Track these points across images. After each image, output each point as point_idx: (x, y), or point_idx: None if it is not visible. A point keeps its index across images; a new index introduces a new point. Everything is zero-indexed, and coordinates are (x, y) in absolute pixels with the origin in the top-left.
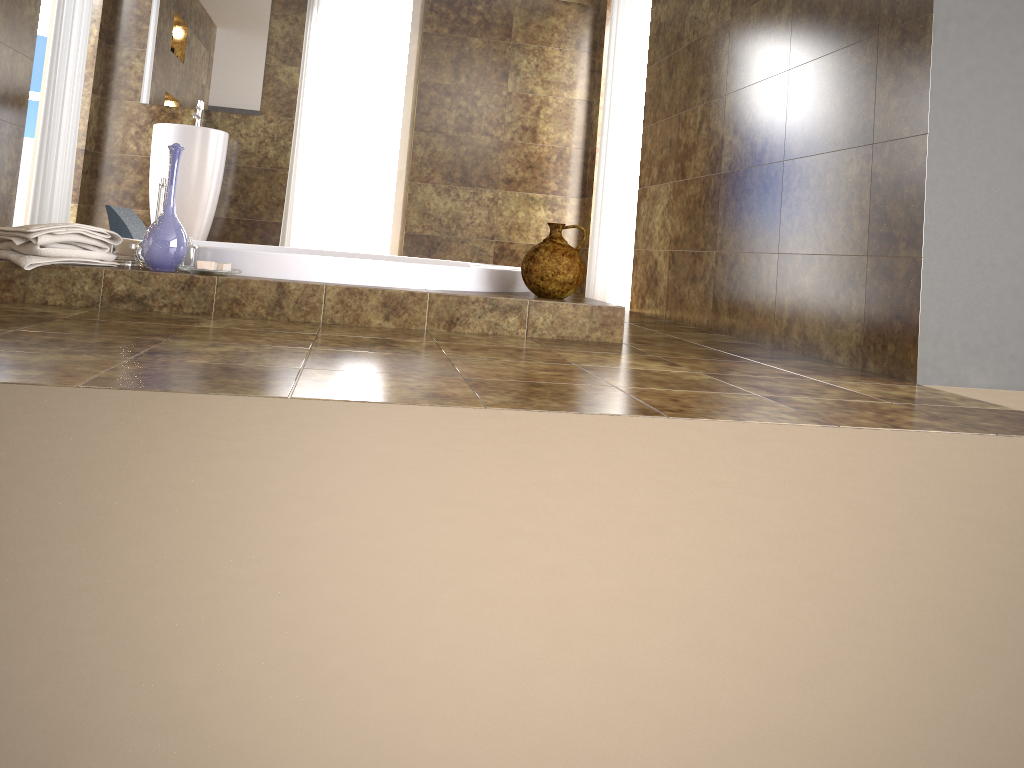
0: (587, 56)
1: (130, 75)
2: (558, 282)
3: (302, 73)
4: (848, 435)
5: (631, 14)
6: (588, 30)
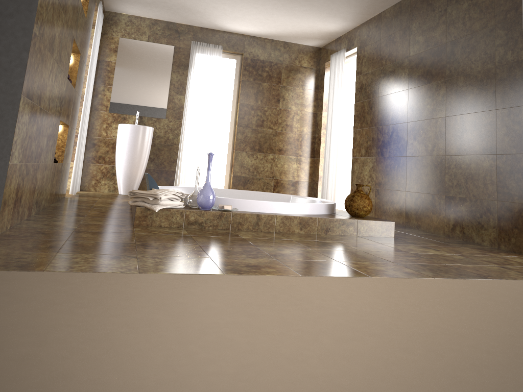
0: (314, 92)
1: (104, 99)
2: (364, 210)
3: (186, 99)
4: None
5: (343, 77)
6: (315, 80)
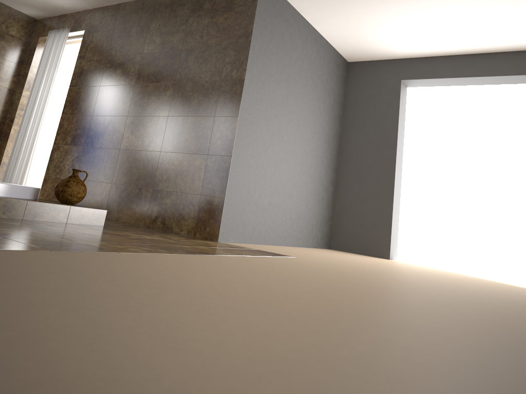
0: (18, 66)
1: None
2: (78, 197)
3: None
4: (253, 258)
5: (61, 57)
6: (21, 53)
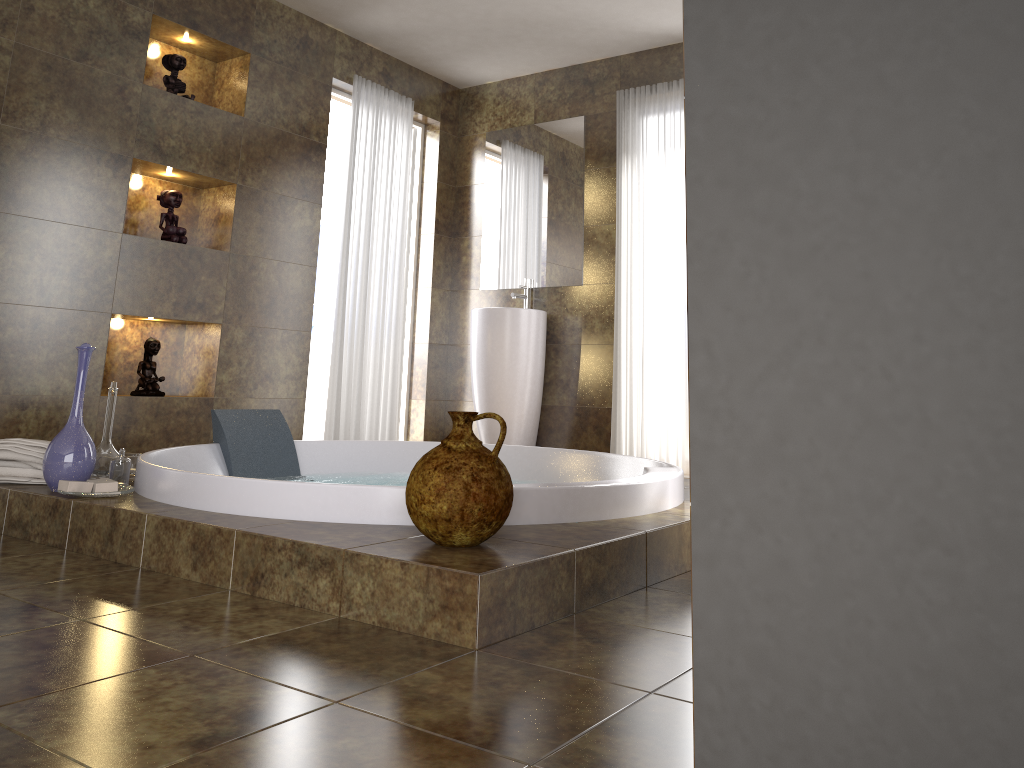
0: None
1: (471, 263)
2: (426, 517)
3: (617, 229)
4: None
5: None
6: None
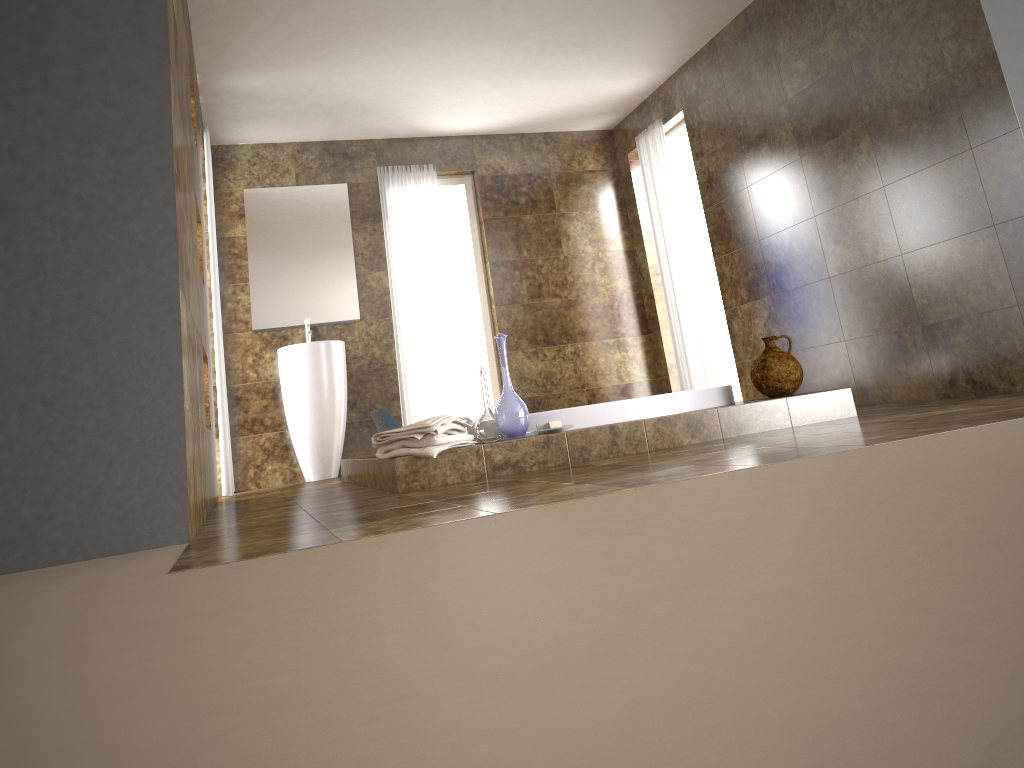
0: (620, 212)
1: (238, 309)
2: (791, 381)
3: (390, 275)
4: None
5: (670, 170)
6: (615, 190)
